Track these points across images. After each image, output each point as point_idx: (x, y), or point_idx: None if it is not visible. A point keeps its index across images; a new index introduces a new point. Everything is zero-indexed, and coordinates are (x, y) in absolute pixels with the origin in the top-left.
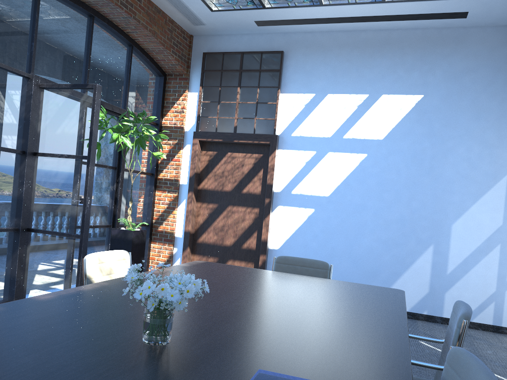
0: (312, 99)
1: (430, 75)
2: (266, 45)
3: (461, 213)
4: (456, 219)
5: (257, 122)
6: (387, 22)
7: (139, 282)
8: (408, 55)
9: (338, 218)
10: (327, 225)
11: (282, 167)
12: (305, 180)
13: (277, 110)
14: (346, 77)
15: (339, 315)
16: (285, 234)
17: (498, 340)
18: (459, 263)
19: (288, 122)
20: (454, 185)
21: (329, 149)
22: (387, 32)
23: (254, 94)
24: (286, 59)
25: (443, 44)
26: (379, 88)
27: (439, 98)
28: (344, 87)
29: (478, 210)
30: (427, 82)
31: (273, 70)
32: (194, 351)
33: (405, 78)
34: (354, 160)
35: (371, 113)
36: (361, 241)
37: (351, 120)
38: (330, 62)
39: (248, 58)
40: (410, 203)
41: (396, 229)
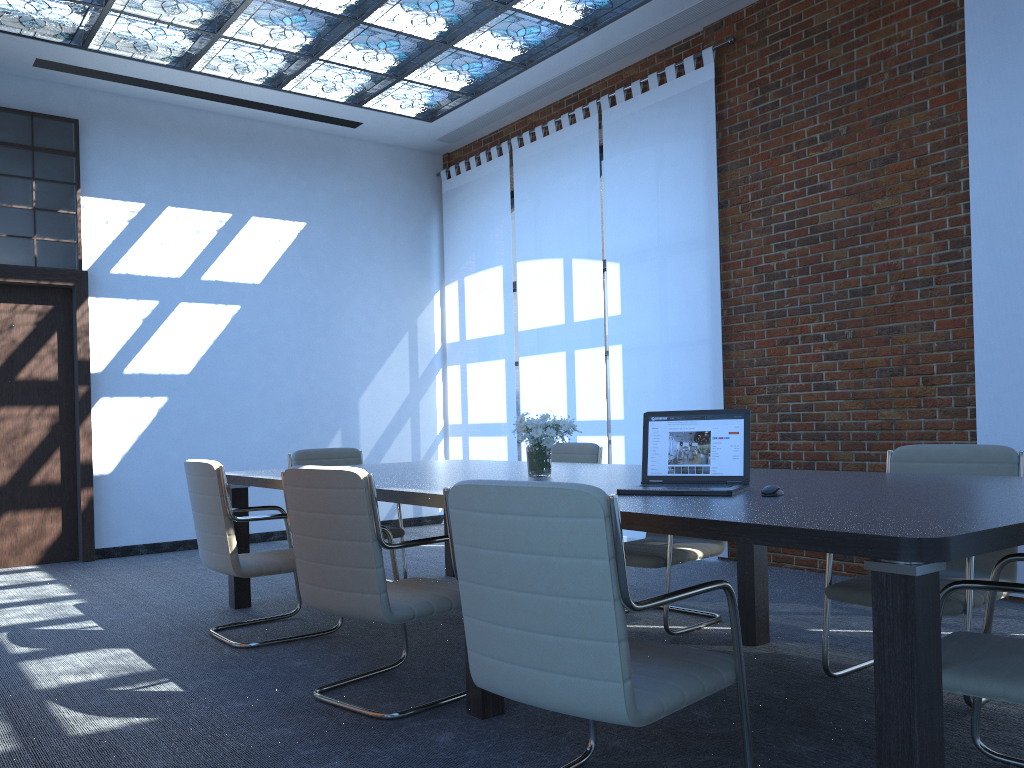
0: (141, 212)
1: (311, 196)
2: (36, 102)
3: (367, 383)
4: (362, 391)
5: (40, 245)
6: (258, 111)
7: (542, 425)
8: (280, 162)
9: (209, 408)
10: (192, 421)
11: (100, 329)
12: (146, 350)
13: (80, 225)
14: (195, 182)
15: (520, 465)
16: (121, 446)
17: (433, 529)
18: (372, 449)
19: (102, 250)
20: (356, 347)
21: (181, 297)
22: (248, 123)
23: (25, 192)
24: (82, 134)
25: (322, 155)
26: (246, 206)
27: (326, 229)
28: (193, 199)
29: (384, 378)
30: (308, 205)
31: (63, 151)
32: (570, 474)
33: (280, 196)
34: (223, 314)
35: (239, 243)
36: (248, 438)
37: (210, 252)
38: (165, 154)
39: (2, 119)
40: (307, 375)
41: (294, 414)
